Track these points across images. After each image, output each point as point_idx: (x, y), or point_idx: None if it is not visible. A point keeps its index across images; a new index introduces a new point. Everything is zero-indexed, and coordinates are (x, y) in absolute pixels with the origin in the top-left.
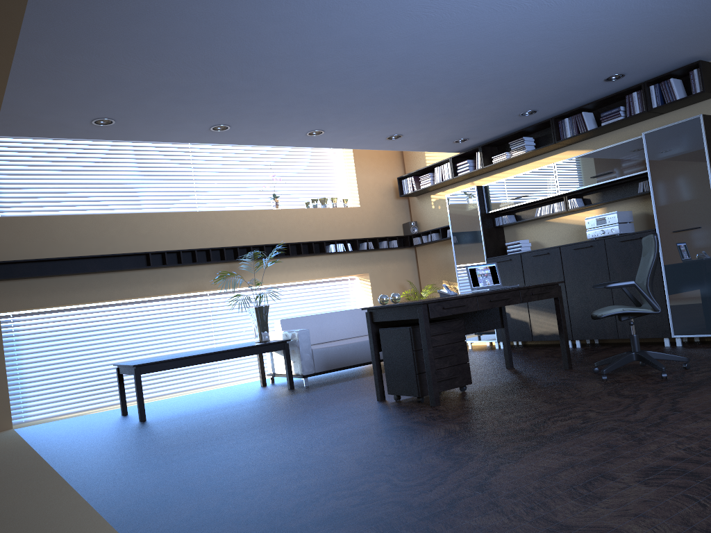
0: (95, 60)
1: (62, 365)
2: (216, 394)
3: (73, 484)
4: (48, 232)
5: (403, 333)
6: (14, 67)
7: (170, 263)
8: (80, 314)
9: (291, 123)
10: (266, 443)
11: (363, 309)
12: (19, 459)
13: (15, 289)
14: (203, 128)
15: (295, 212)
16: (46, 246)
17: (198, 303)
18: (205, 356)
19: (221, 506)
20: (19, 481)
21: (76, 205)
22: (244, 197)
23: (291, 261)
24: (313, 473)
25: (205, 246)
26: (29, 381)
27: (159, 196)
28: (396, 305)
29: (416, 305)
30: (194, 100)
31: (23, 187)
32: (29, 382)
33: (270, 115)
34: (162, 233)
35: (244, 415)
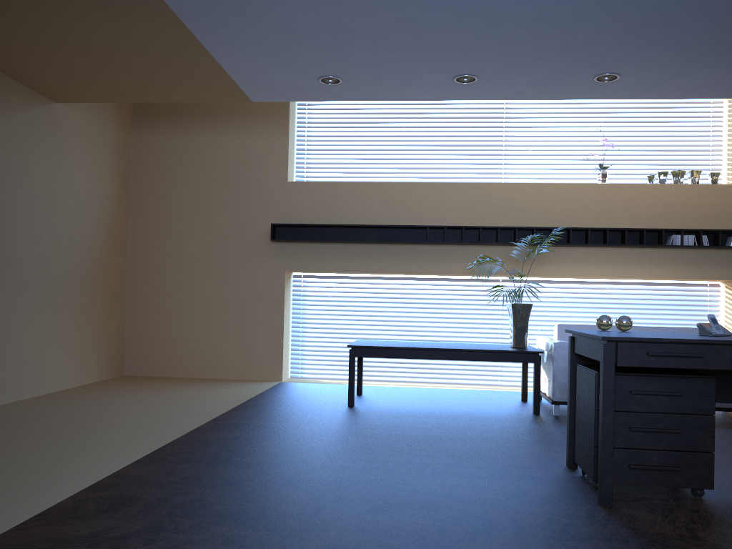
0: (248, 9)
1: (339, 331)
2: (465, 396)
3: (151, 453)
4: (335, 198)
5: (590, 379)
6: (190, 27)
7: (452, 240)
8: (362, 283)
9: (557, 65)
10: (339, 476)
11: (565, 331)
12: (206, 412)
13: (300, 252)
14: (445, 81)
15: (628, 188)
16: (332, 212)
17: (486, 289)
18: (429, 351)
19: (112, 539)
20: (149, 434)
21: (372, 172)
22: (565, 167)
23: (612, 252)
24: (253, 542)
25: (497, 224)
26: (308, 340)
27: (460, 164)
28: (585, 334)
29: (602, 340)
30: (400, 46)
31: (328, 153)
32: (308, 341)
33: (515, 57)
34: (449, 206)
35: (418, 431)
